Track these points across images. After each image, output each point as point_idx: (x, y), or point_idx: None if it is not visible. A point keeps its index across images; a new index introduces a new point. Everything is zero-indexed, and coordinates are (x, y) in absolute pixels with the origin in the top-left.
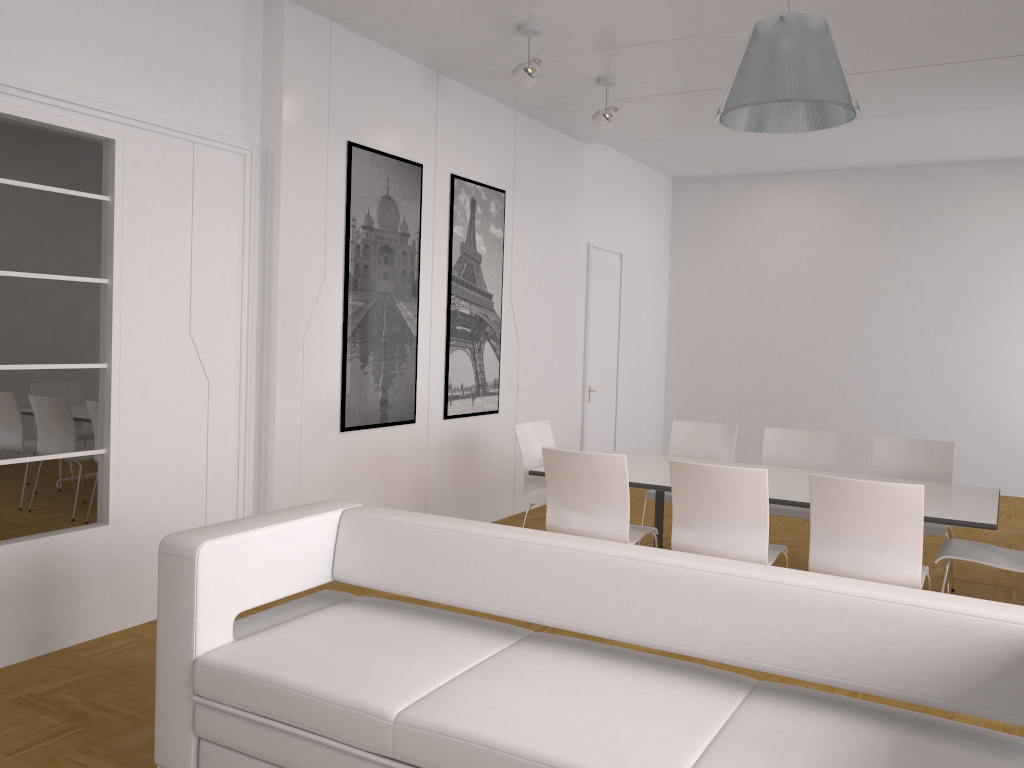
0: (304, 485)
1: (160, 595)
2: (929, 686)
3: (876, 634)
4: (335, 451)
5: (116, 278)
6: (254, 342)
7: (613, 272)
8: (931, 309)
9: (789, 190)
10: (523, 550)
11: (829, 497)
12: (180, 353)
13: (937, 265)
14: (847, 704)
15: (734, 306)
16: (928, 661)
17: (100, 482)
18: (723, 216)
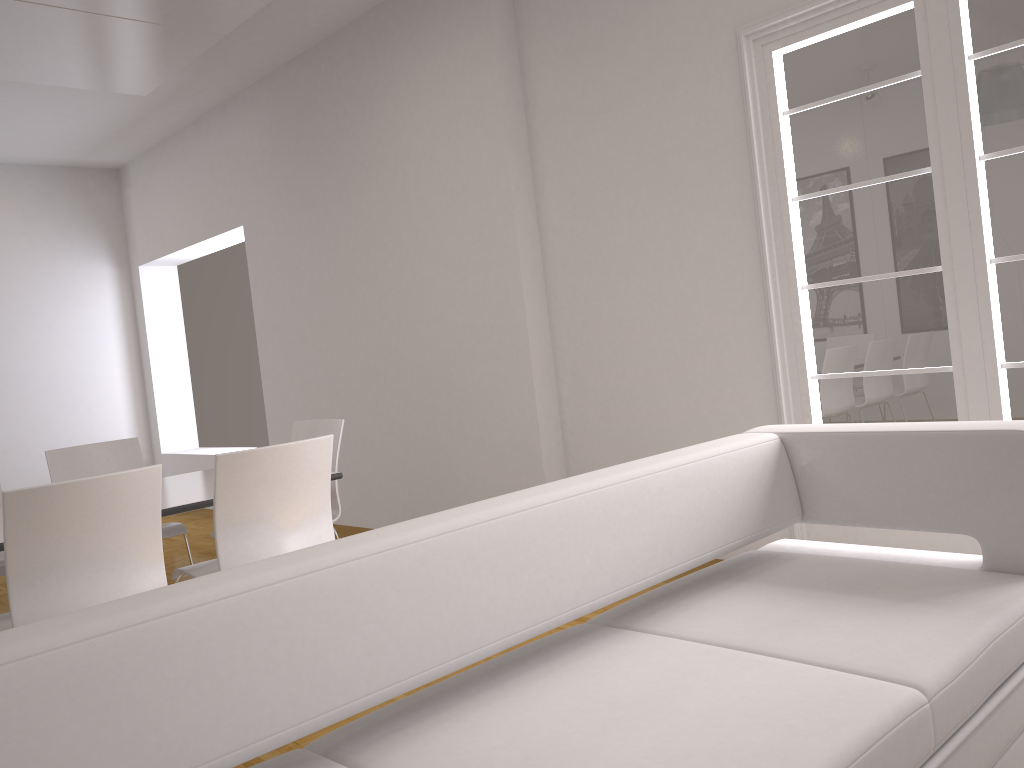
0: None
1: None
2: (746, 525)
3: (707, 495)
4: None
5: None
6: None
7: None
8: None
9: None
10: (332, 583)
11: (242, 478)
12: None
13: None
14: (673, 591)
15: None
16: (740, 502)
17: None
18: None
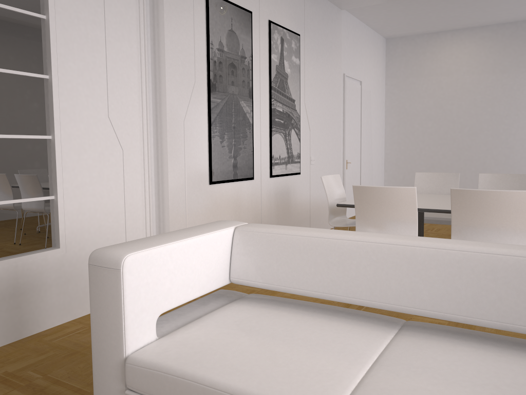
0: (188, 219)
1: (92, 302)
2: None
3: None
4: (206, 197)
5: (54, 74)
6: (151, 125)
7: (357, 92)
8: None
9: (458, 40)
10: (403, 252)
11: None
12: (102, 130)
13: None
14: None
15: (425, 112)
16: None
17: (52, 219)
18: (417, 59)
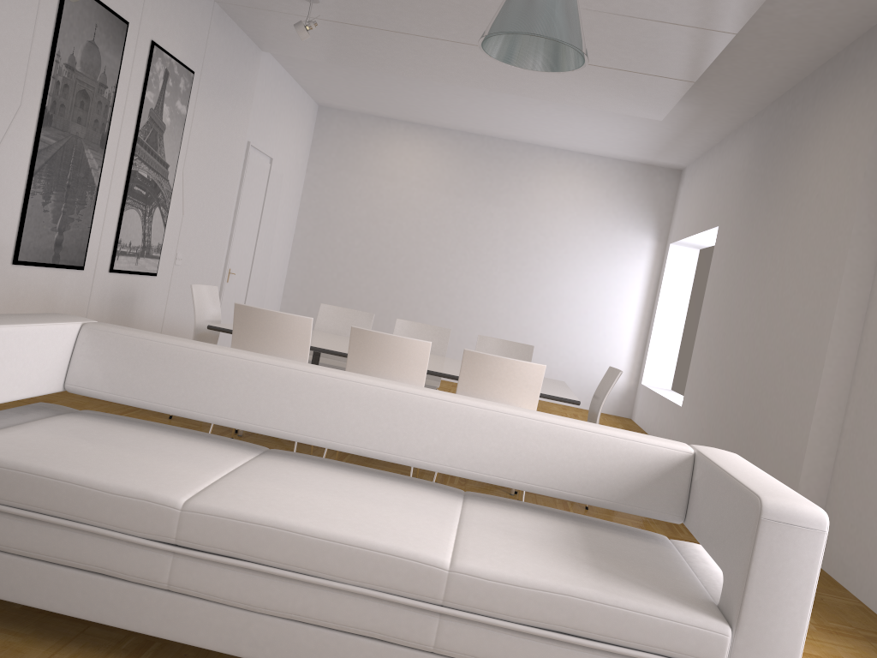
0: None
1: None
2: (603, 491)
3: (570, 453)
4: (4, 282)
5: None
6: None
7: (263, 173)
8: (501, 252)
9: (412, 137)
10: (279, 373)
11: (476, 368)
12: None
13: (510, 219)
14: (535, 507)
15: (354, 223)
16: (605, 473)
17: None
18: (356, 147)
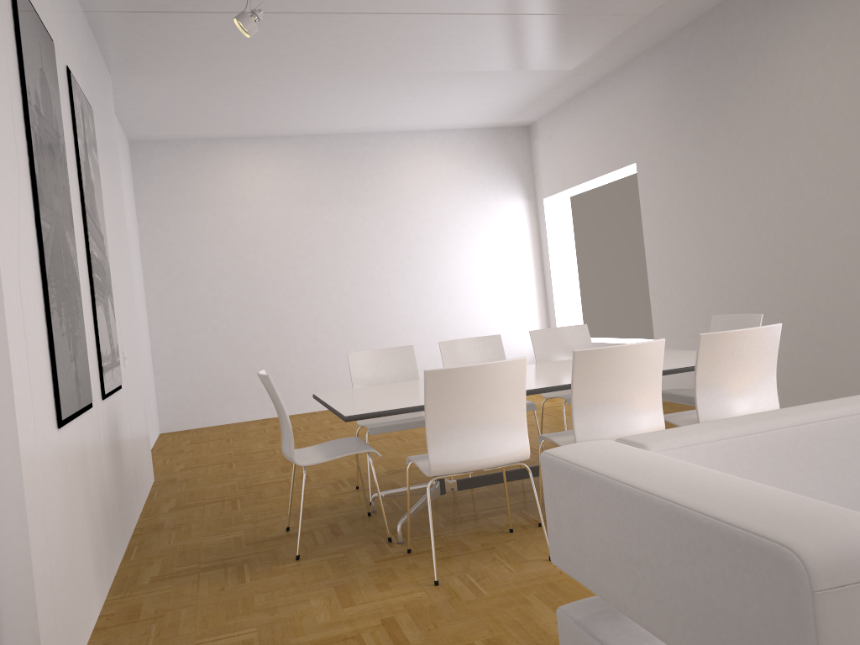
0: (48, 524)
1: None
2: None
3: None
4: (58, 460)
5: None
6: None
7: None
8: (385, 252)
9: (252, 154)
10: None
11: (716, 352)
12: None
13: (384, 216)
14: None
15: (215, 266)
16: None
17: None
18: (190, 179)
